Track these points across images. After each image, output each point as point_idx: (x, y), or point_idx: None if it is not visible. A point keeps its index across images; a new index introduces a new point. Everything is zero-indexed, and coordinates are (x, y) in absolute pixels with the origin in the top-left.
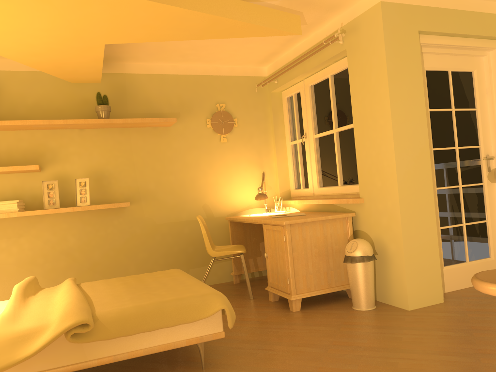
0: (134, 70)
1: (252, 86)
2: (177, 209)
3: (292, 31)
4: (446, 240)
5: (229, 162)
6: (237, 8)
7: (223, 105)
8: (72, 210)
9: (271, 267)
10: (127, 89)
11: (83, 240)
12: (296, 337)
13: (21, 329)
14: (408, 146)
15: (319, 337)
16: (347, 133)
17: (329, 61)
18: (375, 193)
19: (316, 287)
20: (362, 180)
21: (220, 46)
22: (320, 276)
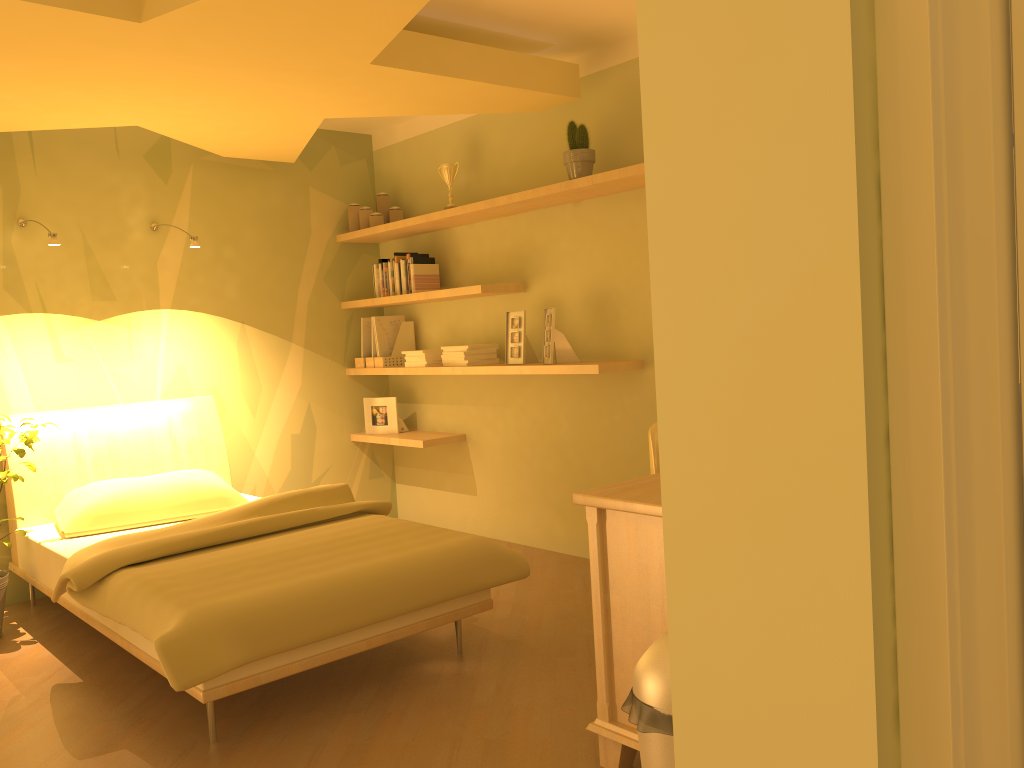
0: None
1: None
2: None
3: None
4: None
5: None
6: None
7: None
8: (519, 372)
9: None
10: None
11: (578, 430)
12: None
13: (87, 558)
14: (724, 271)
15: None
16: None
17: None
18: None
19: None
20: None
21: None
22: None
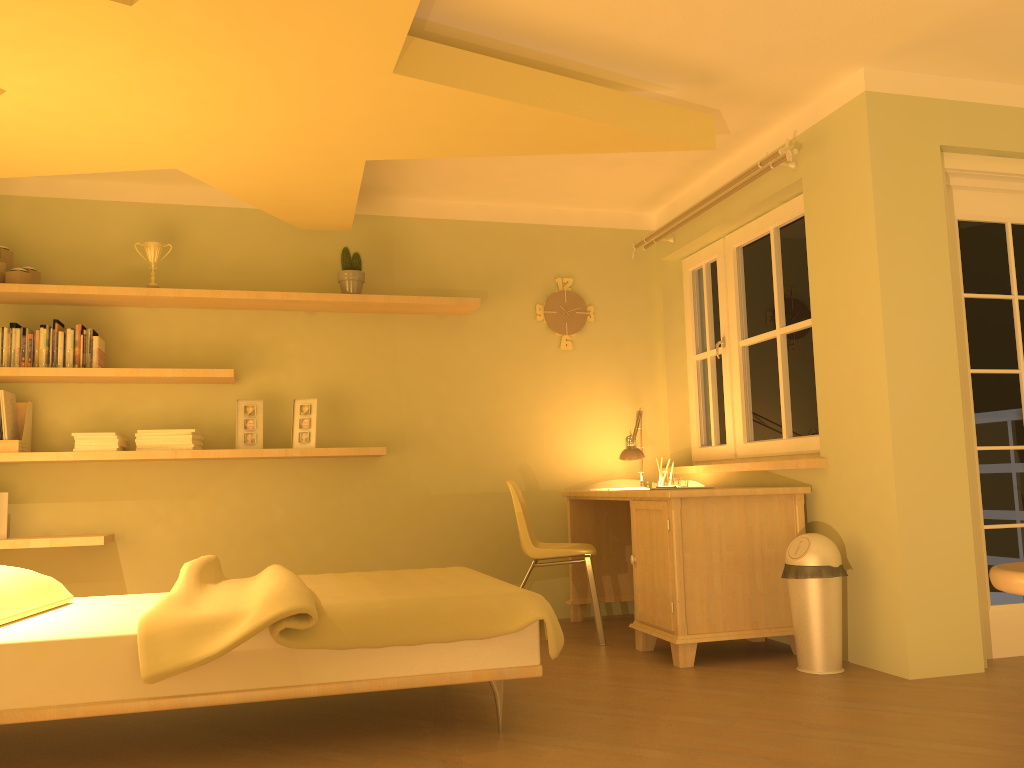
0: (411, 212)
1: (626, 247)
2: (470, 470)
3: (698, 143)
4: (997, 554)
5: (575, 387)
6: (597, 101)
7: (568, 281)
8: (284, 454)
9: (643, 582)
10: (396, 244)
11: (297, 514)
12: (679, 702)
13: (200, 615)
14: (915, 359)
15: (723, 705)
16: (802, 337)
17: (771, 201)
18: (849, 448)
19: (727, 626)
20: (826, 423)
21: (567, 171)
22: (737, 604)
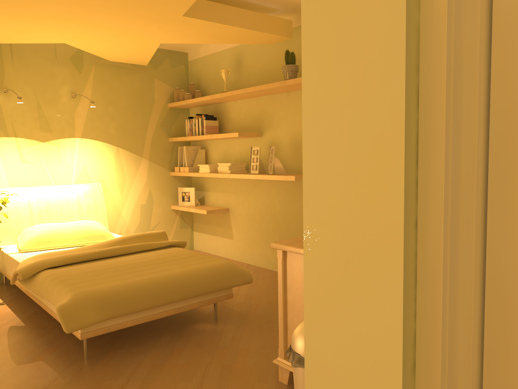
0: None
1: None
2: None
3: None
4: None
5: None
6: None
7: None
8: (255, 177)
9: None
10: None
11: (284, 208)
12: None
13: (29, 263)
14: (338, 133)
15: None
16: None
17: None
18: None
19: None
20: None
21: None
22: None
